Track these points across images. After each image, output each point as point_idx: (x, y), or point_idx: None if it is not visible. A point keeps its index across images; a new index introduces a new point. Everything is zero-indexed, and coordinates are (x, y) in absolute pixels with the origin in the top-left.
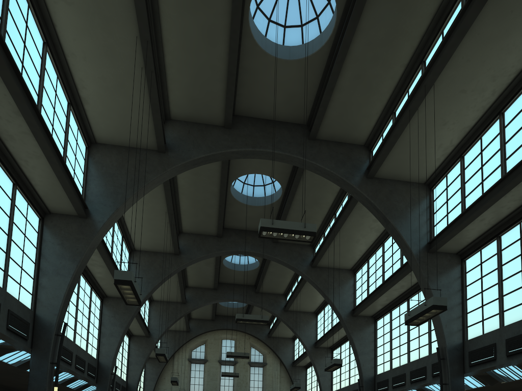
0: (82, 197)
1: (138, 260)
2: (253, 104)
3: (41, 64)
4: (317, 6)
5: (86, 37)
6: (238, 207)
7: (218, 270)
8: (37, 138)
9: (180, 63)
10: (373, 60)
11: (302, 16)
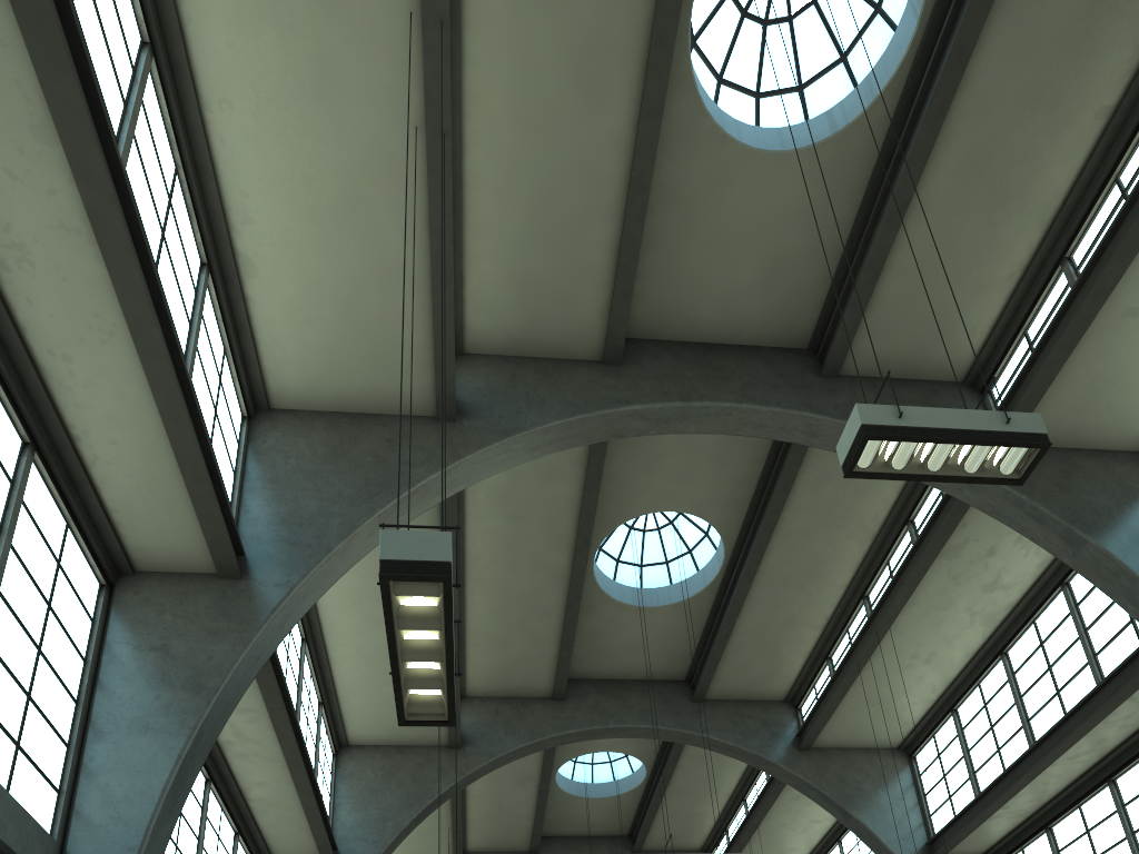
0: (232, 514)
1: (358, 768)
2: (676, 299)
3: (130, 79)
4: (844, 31)
5: (266, 32)
6: (608, 616)
7: (546, 797)
8: (106, 242)
9: (504, 169)
10: (1025, 103)
11: (802, 63)
